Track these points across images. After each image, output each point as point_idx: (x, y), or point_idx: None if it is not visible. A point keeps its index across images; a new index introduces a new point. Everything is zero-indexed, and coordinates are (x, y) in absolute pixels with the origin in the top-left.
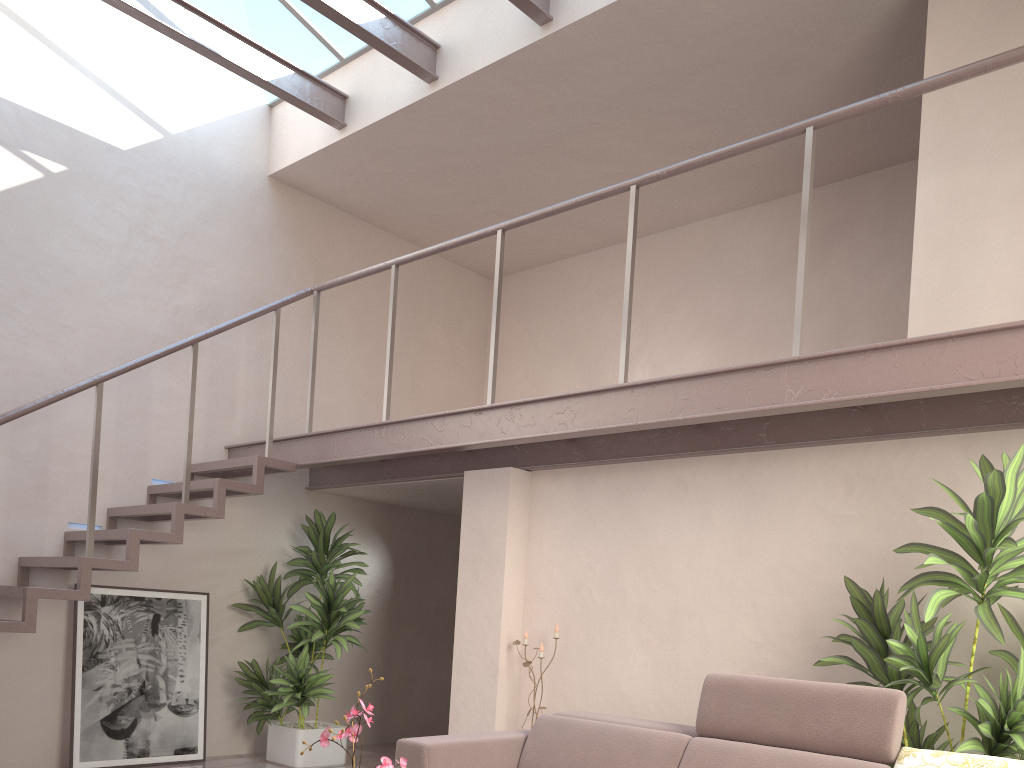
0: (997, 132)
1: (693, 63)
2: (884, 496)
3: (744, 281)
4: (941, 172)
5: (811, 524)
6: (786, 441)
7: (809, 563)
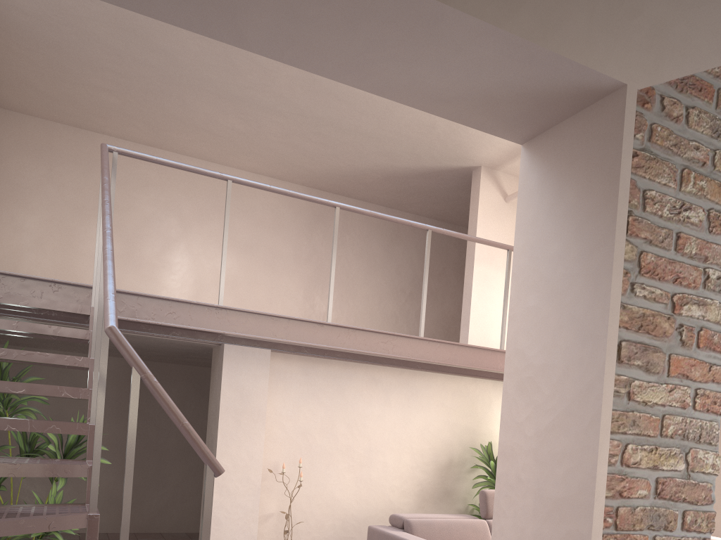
0: (500, 257)
1: (370, 132)
2: (466, 401)
3: (259, 222)
4: (482, 264)
5: (437, 410)
6: (429, 368)
7: (436, 428)
